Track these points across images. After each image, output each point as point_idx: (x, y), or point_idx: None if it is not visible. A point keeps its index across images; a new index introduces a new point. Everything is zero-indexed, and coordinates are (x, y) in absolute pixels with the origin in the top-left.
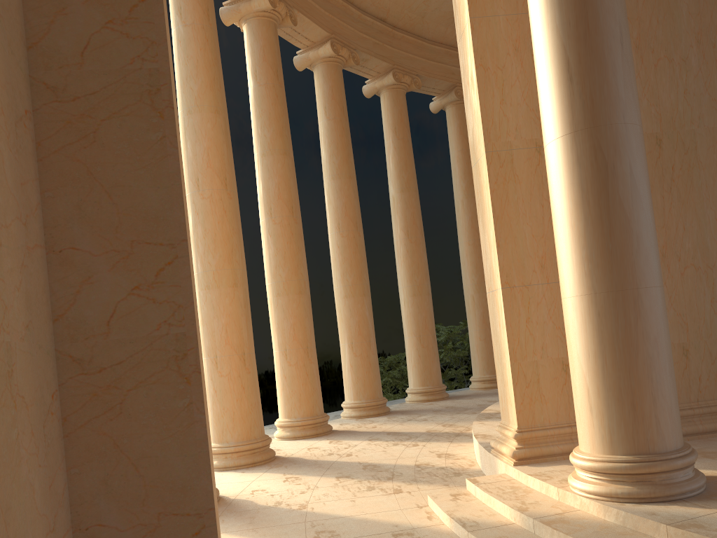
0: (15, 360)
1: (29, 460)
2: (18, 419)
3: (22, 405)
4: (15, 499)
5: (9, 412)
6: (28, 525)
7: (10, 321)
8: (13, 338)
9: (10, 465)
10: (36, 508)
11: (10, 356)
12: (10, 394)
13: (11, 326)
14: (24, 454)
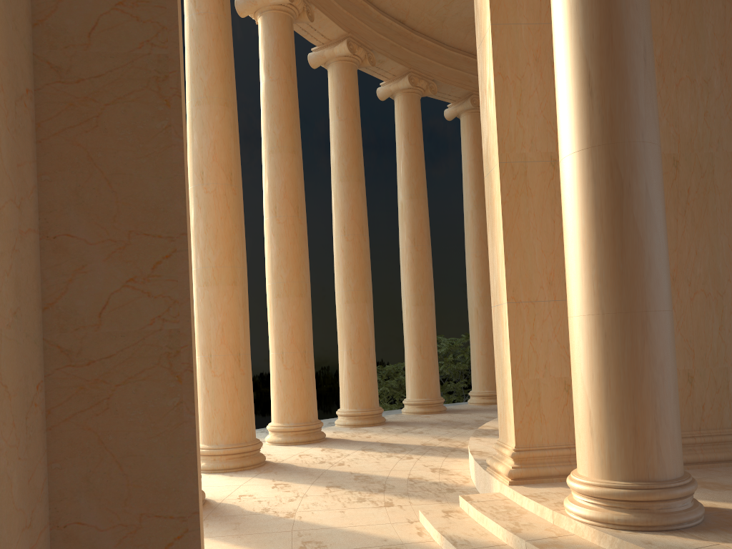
0: None
1: (9, 452)
2: None
3: (4, 395)
4: None
5: None
6: (3, 519)
7: None
8: None
9: None
10: (12, 502)
11: None
12: None
13: None
14: (3, 446)
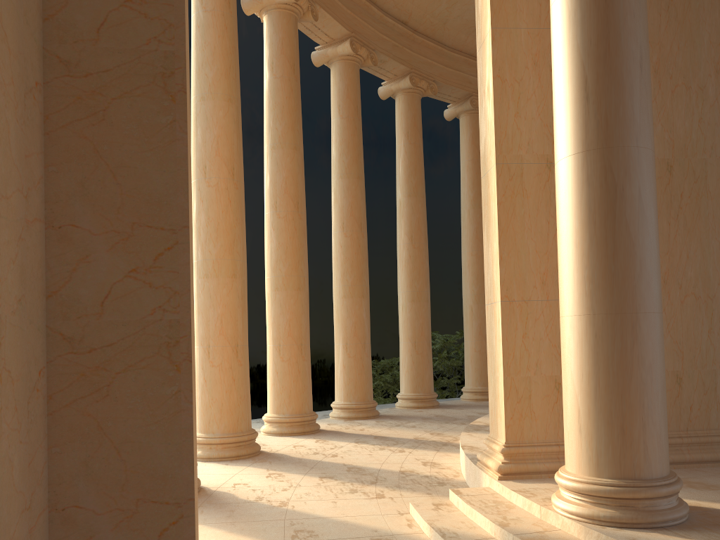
0: (4, 333)
1: (10, 436)
2: (2, 393)
3: (7, 380)
4: None
5: None
6: (3, 501)
7: (2, 294)
8: (4, 311)
9: None
10: (13, 484)
11: None
12: None
13: (3, 298)
14: (5, 429)
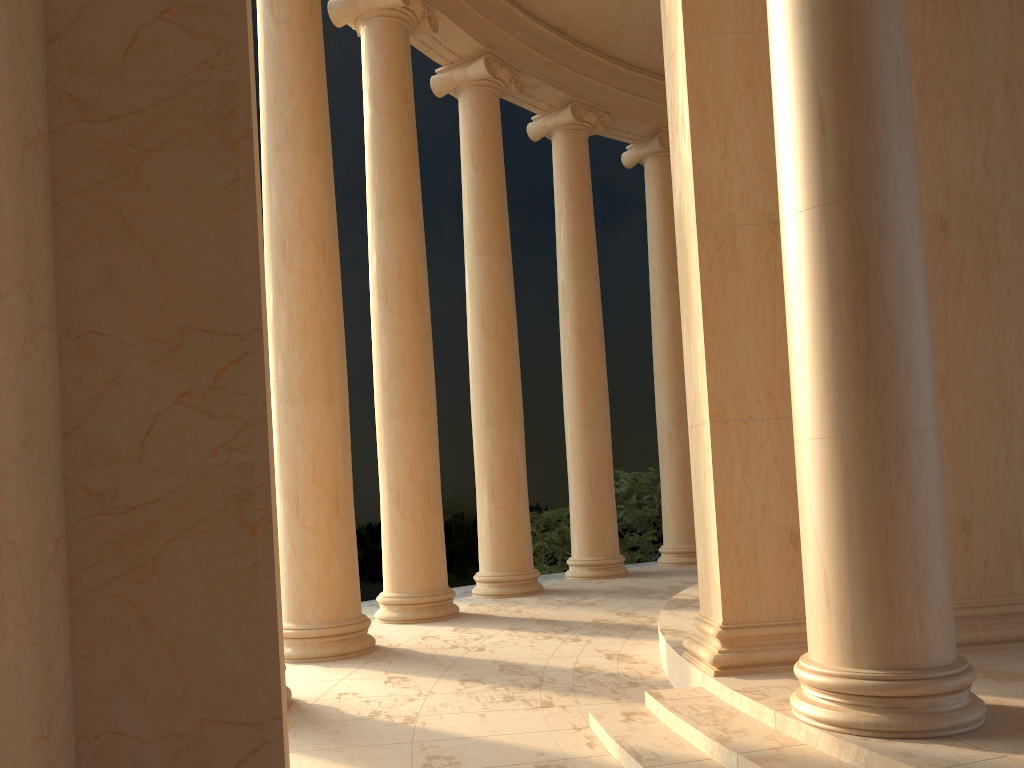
0: (3, 489)
1: (17, 634)
2: (4, 574)
3: (10, 555)
4: None
5: None
6: (10, 727)
7: None
8: (3, 458)
9: None
10: (23, 703)
11: None
12: None
13: (1, 439)
14: (9, 626)
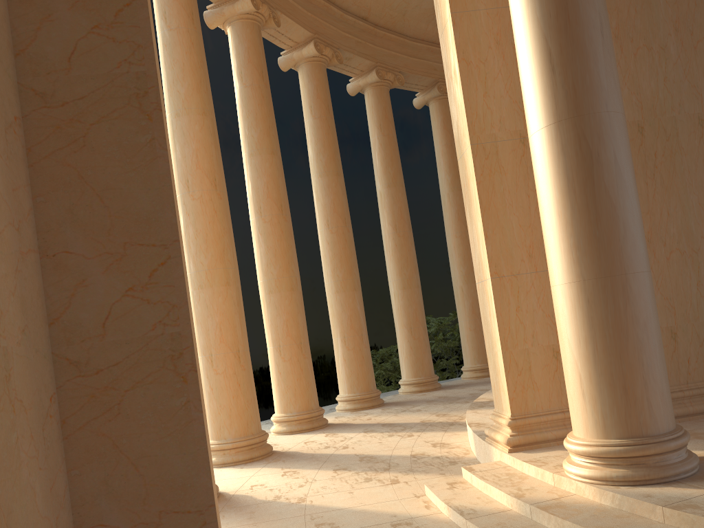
0: (12, 364)
1: (30, 463)
2: (17, 423)
3: (20, 409)
4: (17, 502)
5: (8, 416)
6: (30, 527)
7: (6, 326)
8: (10, 343)
9: (11, 469)
10: (37, 510)
11: (7, 360)
12: (8, 399)
13: (7, 330)
14: (24, 458)
